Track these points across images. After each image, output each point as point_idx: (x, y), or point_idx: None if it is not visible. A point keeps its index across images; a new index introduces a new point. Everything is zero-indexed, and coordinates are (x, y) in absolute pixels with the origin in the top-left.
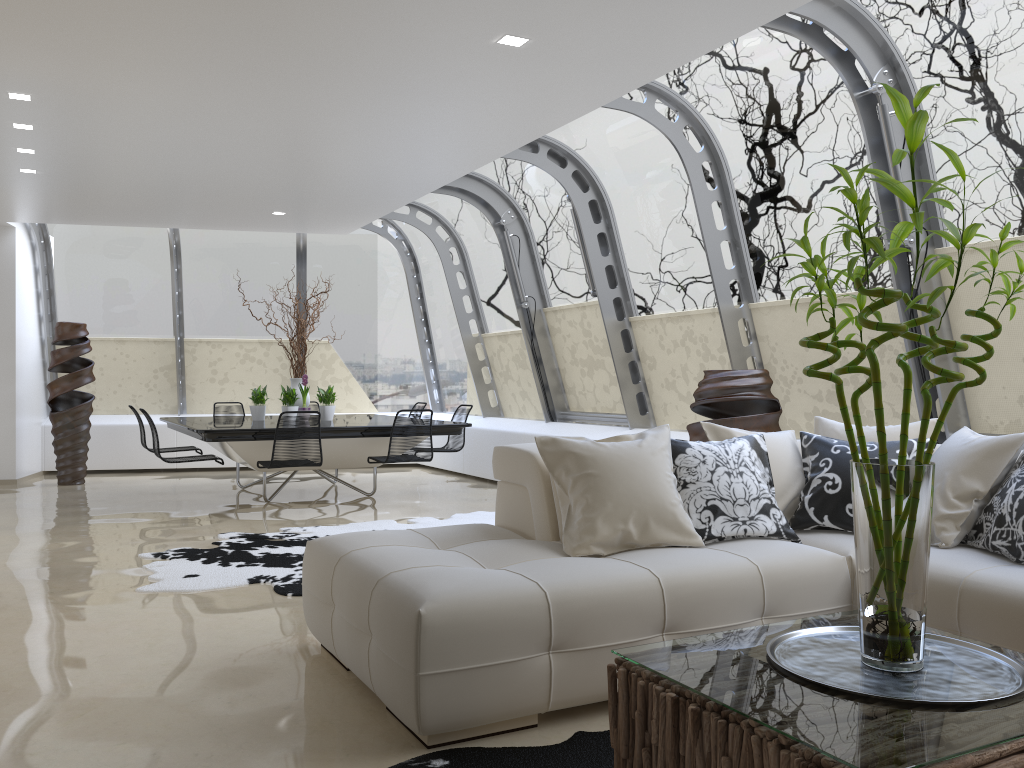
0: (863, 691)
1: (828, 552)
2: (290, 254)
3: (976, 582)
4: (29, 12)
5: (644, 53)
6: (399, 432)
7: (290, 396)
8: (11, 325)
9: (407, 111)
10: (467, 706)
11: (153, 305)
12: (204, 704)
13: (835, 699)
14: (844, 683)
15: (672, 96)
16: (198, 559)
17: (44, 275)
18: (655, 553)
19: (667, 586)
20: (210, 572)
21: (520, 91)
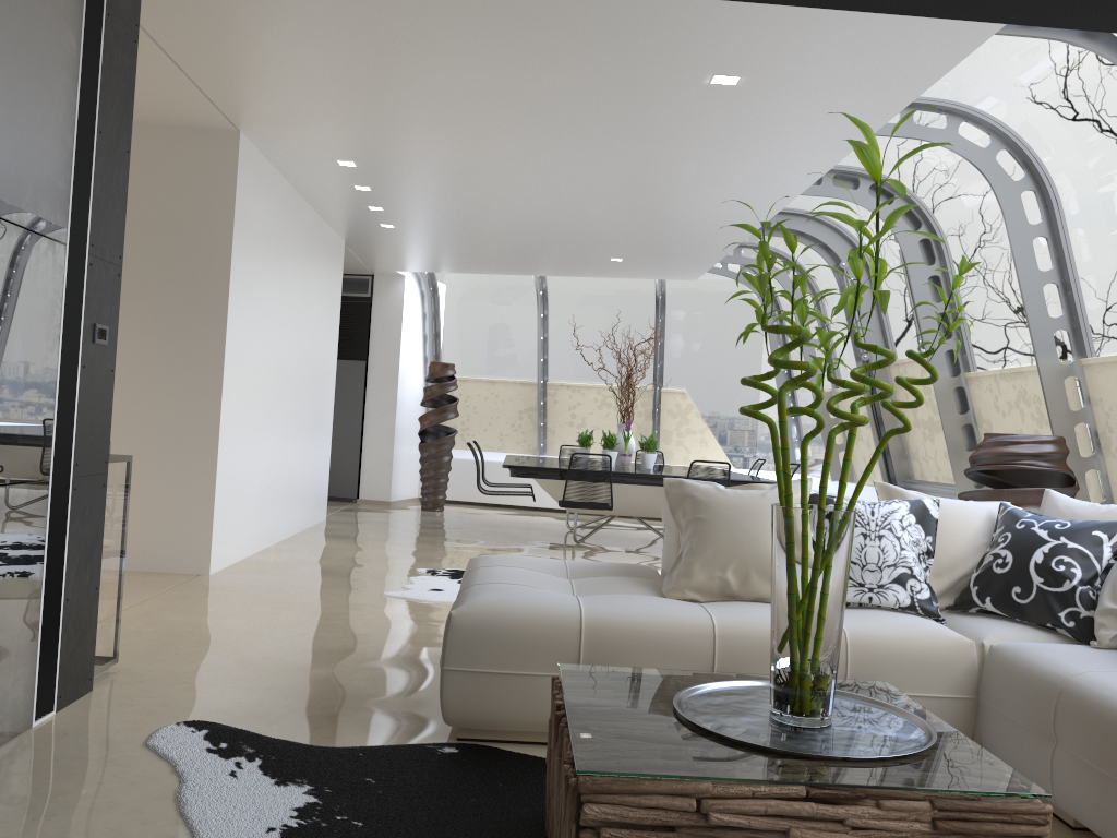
0: (714, 727)
1: (954, 633)
2: (649, 301)
3: (1076, 683)
4: (316, 96)
5: (874, 79)
6: None
7: (609, 441)
8: (396, 363)
9: (670, 155)
10: (488, 707)
11: (521, 349)
12: (333, 677)
13: (672, 726)
14: (711, 720)
15: (981, 118)
16: (458, 579)
17: (430, 319)
18: (745, 605)
19: (722, 634)
20: (454, 589)
21: (769, 128)
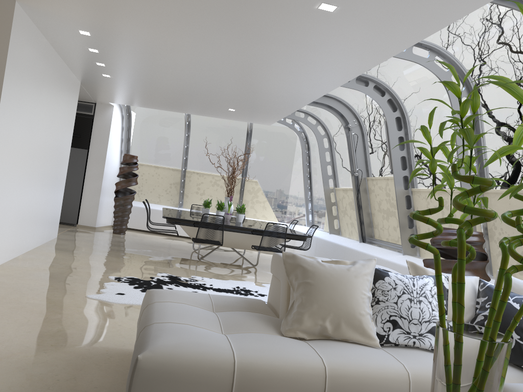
0: None
1: None
2: (243, 133)
3: None
4: None
5: (413, 19)
6: (267, 234)
7: (220, 206)
8: (104, 152)
9: (279, 52)
10: None
11: (174, 151)
12: (44, 377)
13: None
14: None
15: (446, 55)
16: (133, 285)
17: (126, 130)
18: (338, 346)
19: (330, 374)
20: (131, 294)
21: (341, 43)
